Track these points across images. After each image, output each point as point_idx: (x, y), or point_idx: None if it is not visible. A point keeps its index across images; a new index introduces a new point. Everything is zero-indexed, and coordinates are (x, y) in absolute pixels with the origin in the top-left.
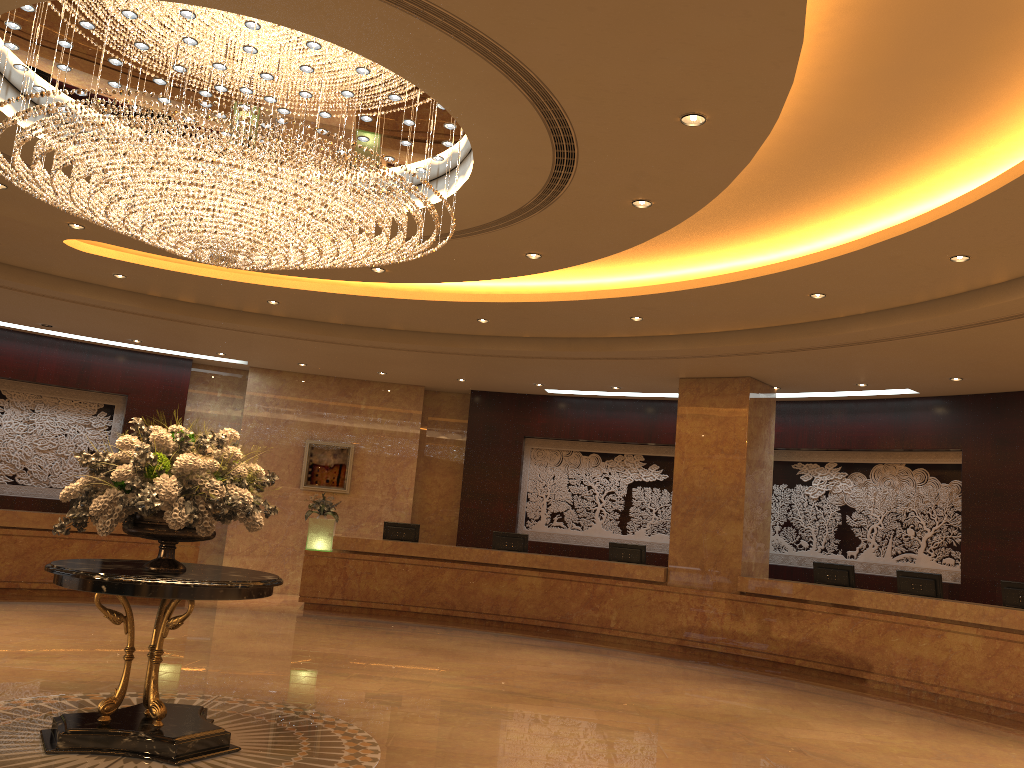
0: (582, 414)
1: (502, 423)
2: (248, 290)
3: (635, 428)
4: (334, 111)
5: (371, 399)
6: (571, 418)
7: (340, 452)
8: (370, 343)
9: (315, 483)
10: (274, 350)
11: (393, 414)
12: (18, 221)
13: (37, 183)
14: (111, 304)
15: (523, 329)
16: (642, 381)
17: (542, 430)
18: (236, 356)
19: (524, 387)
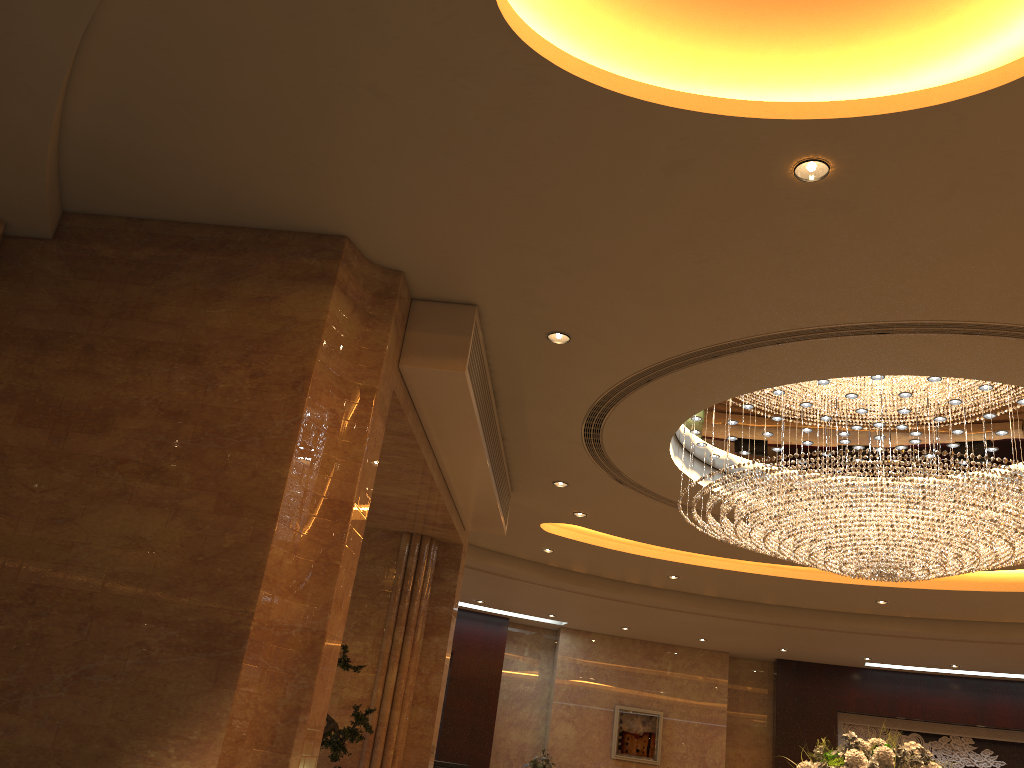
0: (900, 689)
1: (813, 695)
2: (663, 566)
3: (963, 708)
4: (966, 443)
5: (676, 664)
6: (888, 693)
7: (649, 719)
8: (739, 616)
9: (626, 752)
10: (617, 615)
11: (699, 680)
12: (525, 508)
13: (735, 506)
14: (516, 573)
15: (914, 610)
16: (996, 662)
17: (857, 705)
18: (563, 618)
19: (844, 659)
